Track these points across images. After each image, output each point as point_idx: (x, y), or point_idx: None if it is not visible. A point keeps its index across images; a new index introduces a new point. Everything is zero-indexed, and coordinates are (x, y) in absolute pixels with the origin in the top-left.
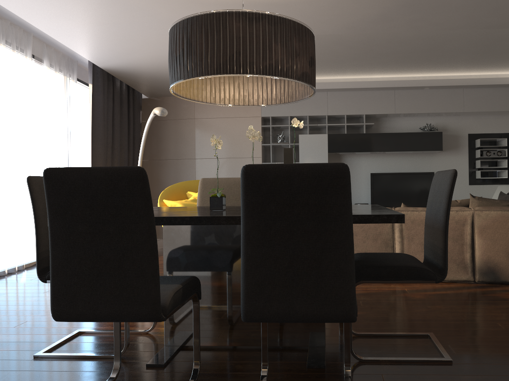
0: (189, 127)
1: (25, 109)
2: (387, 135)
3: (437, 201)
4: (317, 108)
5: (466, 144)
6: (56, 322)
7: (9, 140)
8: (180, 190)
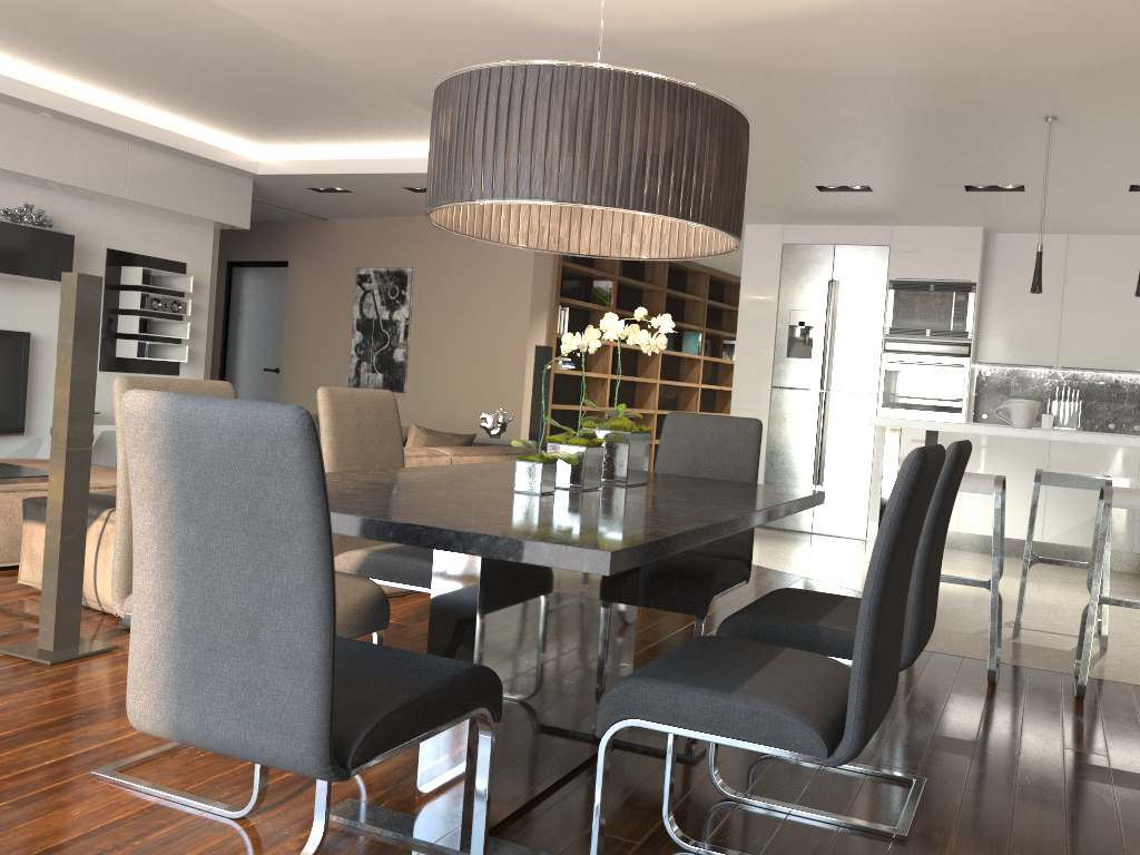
0: None
1: None
2: None
3: (724, 463)
4: None
5: (101, 273)
6: None
7: None
8: None
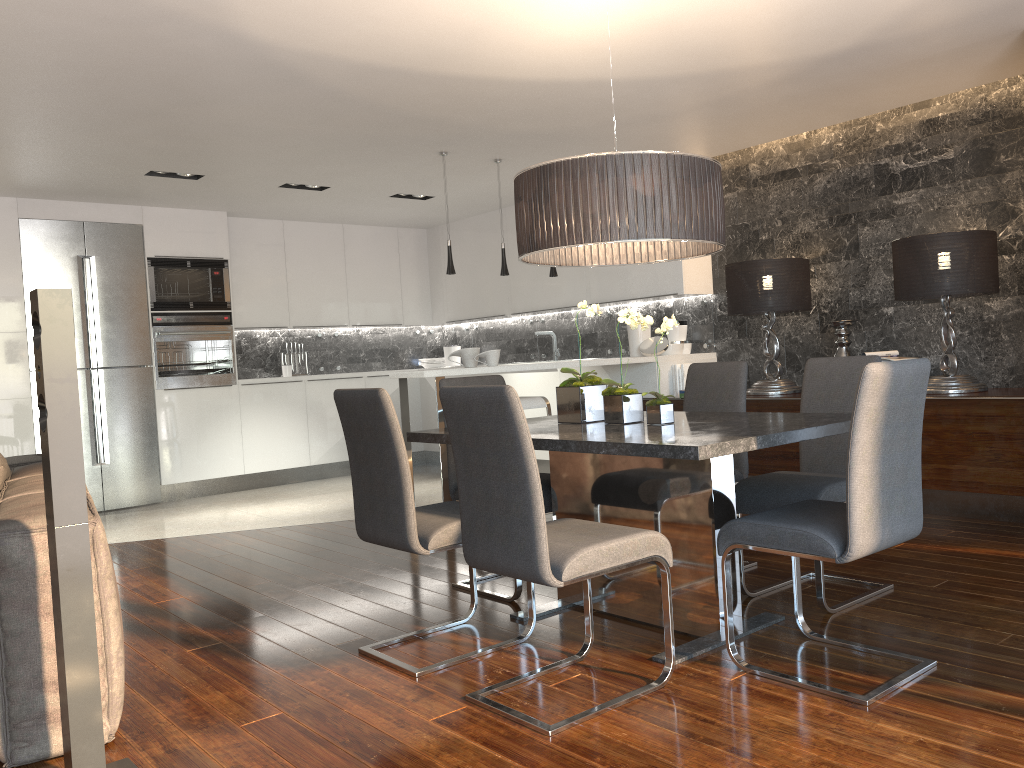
0: None
1: None
2: None
3: None
4: None
5: None
6: (920, 758)
7: None
8: None
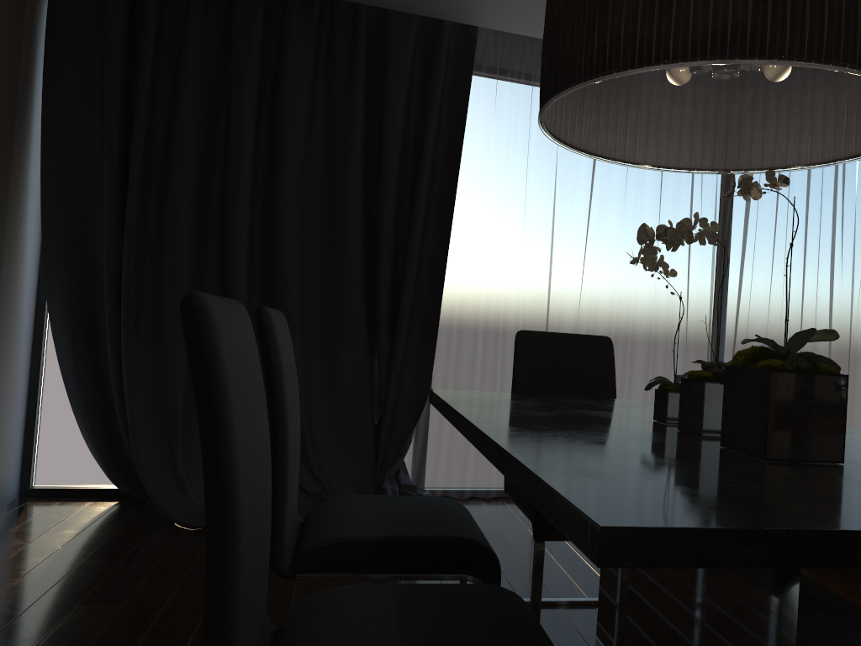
0: None
1: (827, 230)
2: None
3: None
4: None
5: None
6: None
7: (791, 282)
8: None
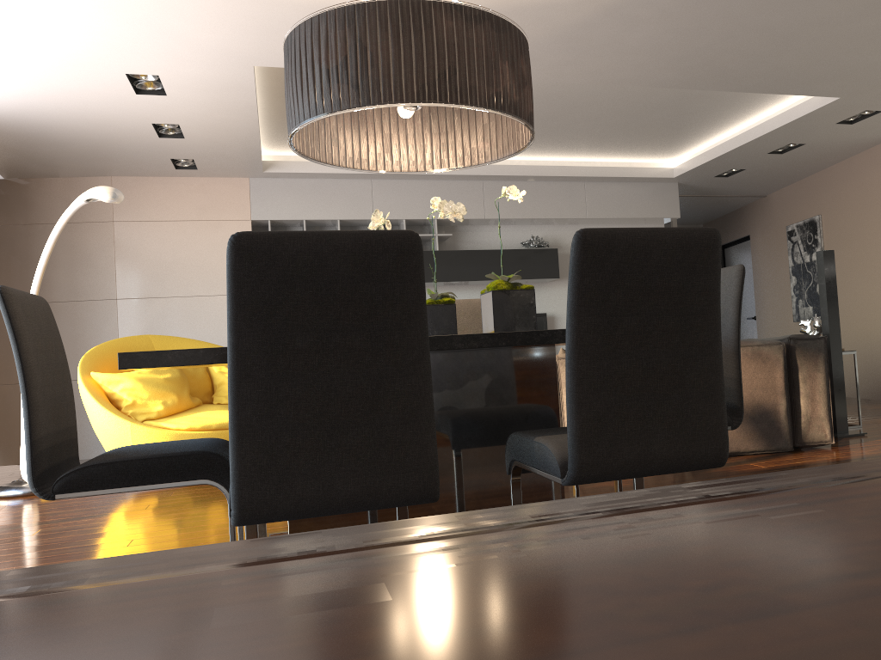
0: (101, 237)
1: None
2: (474, 253)
3: None
4: (356, 207)
5: None
6: None
7: None
8: (116, 354)
